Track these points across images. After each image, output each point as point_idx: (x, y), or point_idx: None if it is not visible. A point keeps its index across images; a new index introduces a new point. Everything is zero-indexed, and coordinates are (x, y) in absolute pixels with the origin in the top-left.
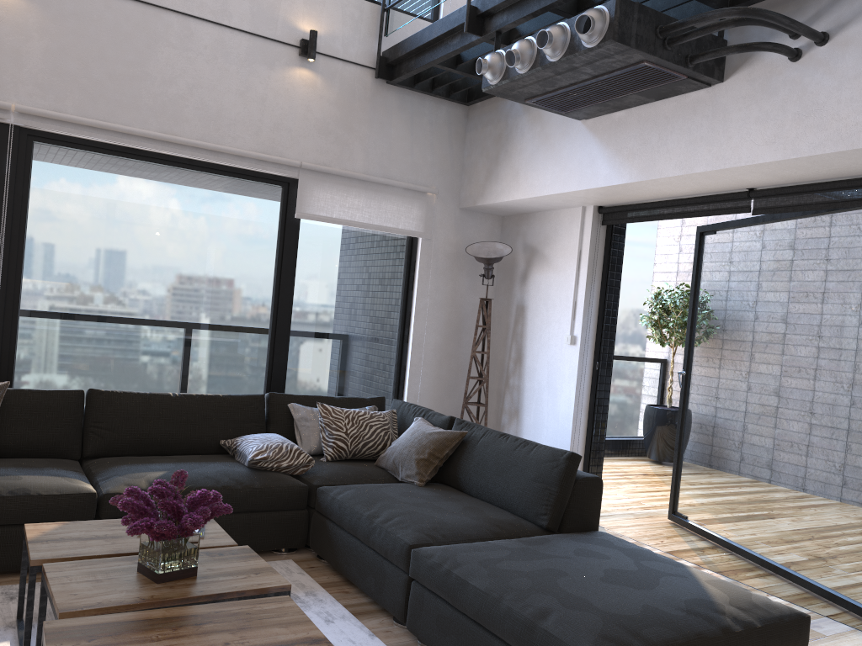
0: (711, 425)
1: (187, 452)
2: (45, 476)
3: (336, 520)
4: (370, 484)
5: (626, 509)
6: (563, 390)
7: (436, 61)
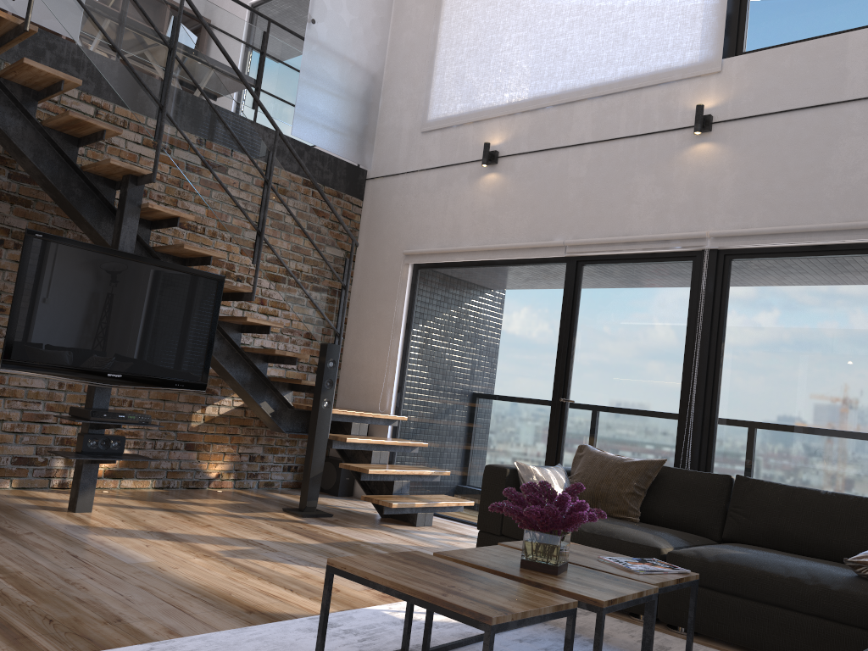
0: None
1: (827, 557)
2: (643, 532)
3: None
4: None
5: None
6: None
7: None
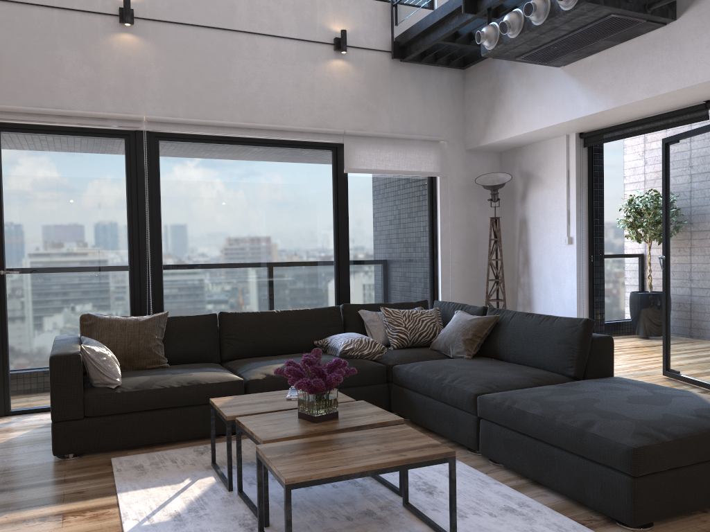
0: (692, 295)
1: (292, 352)
2: (206, 372)
3: (411, 387)
4: (432, 360)
5: (626, 371)
6: (566, 281)
7: (439, 39)
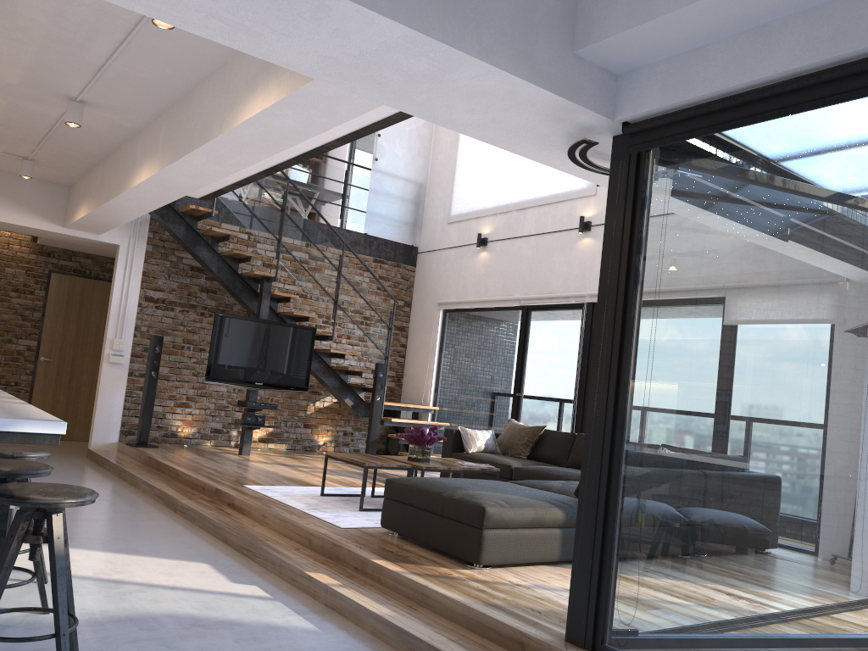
0: None
1: None
2: (514, 460)
3: None
4: None
5: None
6: None
7: None
